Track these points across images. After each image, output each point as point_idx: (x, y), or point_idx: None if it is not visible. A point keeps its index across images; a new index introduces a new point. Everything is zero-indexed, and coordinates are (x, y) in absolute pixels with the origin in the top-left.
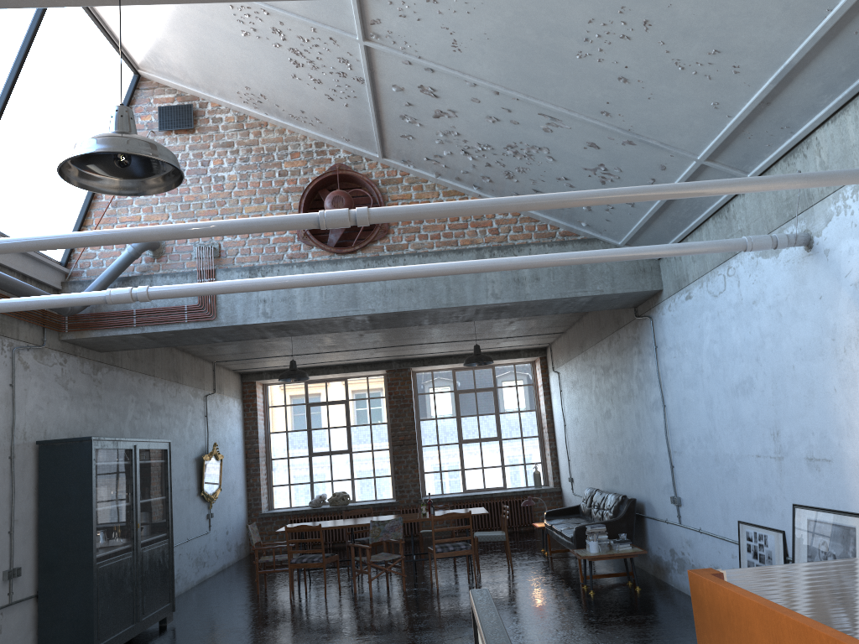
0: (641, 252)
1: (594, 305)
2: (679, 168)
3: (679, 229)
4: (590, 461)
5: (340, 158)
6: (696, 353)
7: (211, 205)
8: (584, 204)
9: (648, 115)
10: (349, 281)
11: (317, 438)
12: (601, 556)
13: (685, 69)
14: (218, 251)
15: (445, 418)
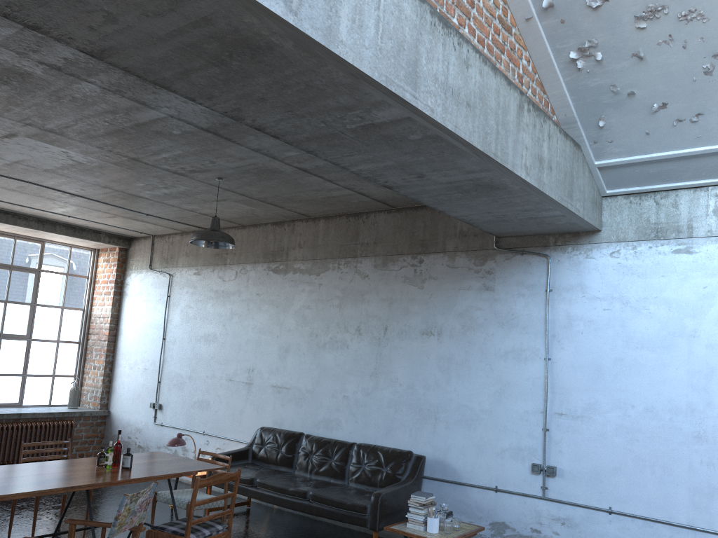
0: None
1: (510, 223)
2: None
3: (715, 176)
4: (243, 392)
5: None
6: (683, 314)
7: None
8: None
9: None
10: None
11: None
12: None
13: None
14: None
15: None
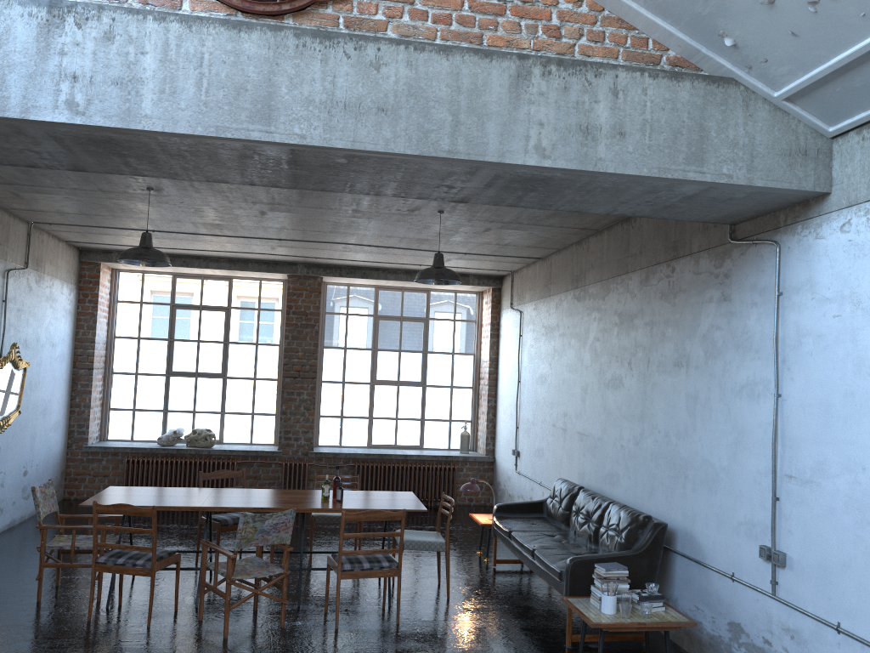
0: None
1: (684, 207)
2: None
3: None
4: (561, 439)
5: None
6: None
7: None
8: None
9: None
10: None
11: (181, 353)
12: (625, 625)
13: None
14: None
15: (358, 348)
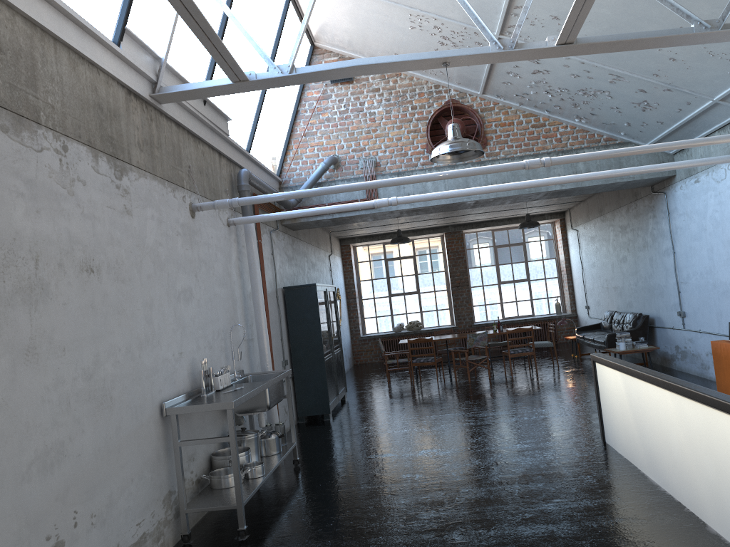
0: (682, 165)
1: (624, 186)
2: (699, 104)
3: (692, 137)
4: (606, 293)
5: (452, 95)
6: (701, 218)
7: (368, 132)
8: (665, 150)
9: (684, 76)
10: (510, 189)
11: (394, 284)
12: (628, 351)
13: (714, 56)
14: (375, 162)
15: (487, 266)
